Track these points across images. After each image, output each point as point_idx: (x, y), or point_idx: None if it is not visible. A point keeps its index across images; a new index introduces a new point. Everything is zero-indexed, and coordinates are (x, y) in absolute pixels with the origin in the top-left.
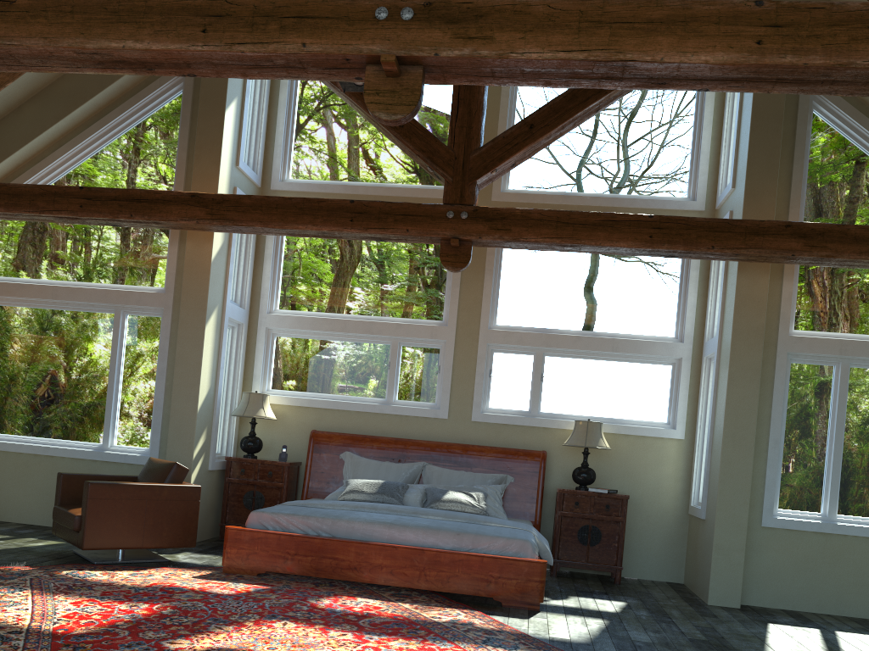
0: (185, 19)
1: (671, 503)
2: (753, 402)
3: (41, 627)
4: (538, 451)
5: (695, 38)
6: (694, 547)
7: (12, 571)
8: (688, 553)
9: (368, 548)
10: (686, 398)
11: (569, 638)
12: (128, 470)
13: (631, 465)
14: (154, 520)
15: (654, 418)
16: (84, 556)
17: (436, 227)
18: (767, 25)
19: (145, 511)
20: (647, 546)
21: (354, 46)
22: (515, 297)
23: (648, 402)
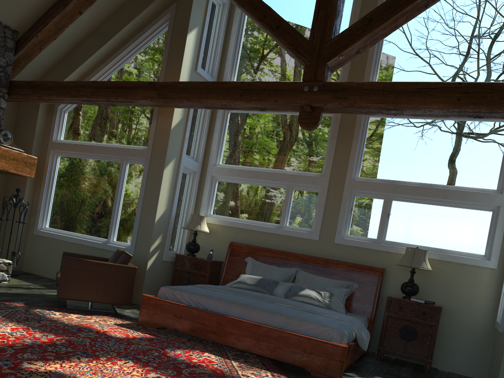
0: None
1: (481, 317)
2: None
3: None
4: (378, 268)
5: None
6: (494, 353)
7: (9, 305)
8: (491, 357)
9: (224, 319)
10: (500, 237)
11: None
12: None
13: (451, 285)
14: (104, 285)
15: (474, 251)
16: (66, 303)
17: (295, 98)
18: None
19: (98, 279)
20: (458, 347)
21: None
22: (374, 158)
23: (470, 238)
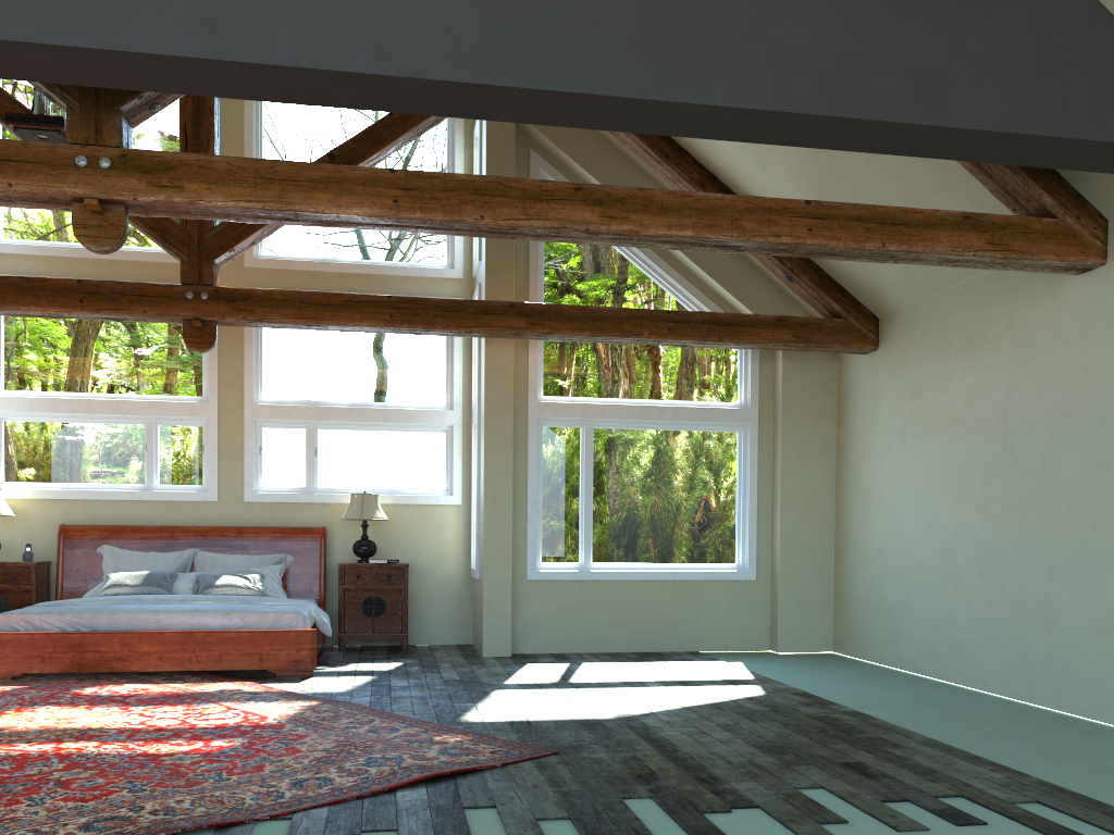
0: None
1: (455, 567)
2: (508, 465)
3: None
4: (318, 527)
5: (347, 195)
6: (476, 607)
7: None
8: (473, 614)
9: (134, 636)
10: (460, 465)
11: (331, 691)
12: None
13: (414, 534)
14: None
15: (433, 486)
16: None
17: (176, 308)
18: (400, 188)
19: None
20: (435, 612)
21: (58, 188)
22: (281, 369)
23: (426, 470)
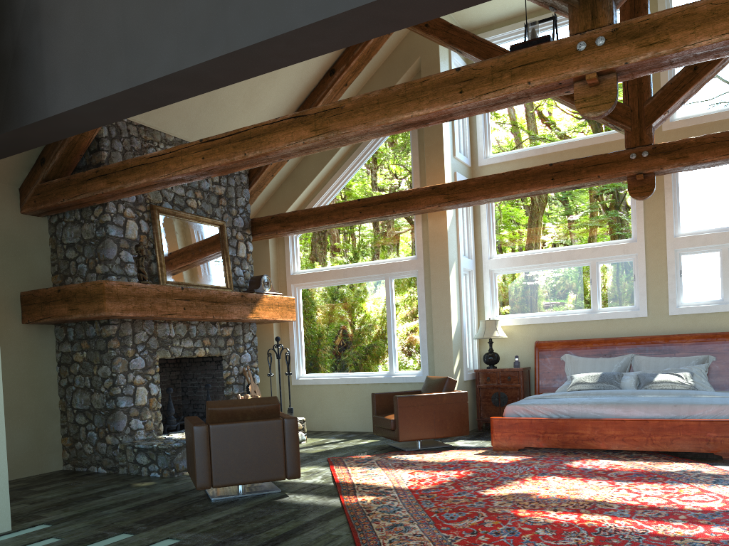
0: (447, 88)
1: None
2: None
3: (400, 486)
4: None
5: None
6: None
7: (361, 458)
8: None
9: (601, 423)
10: None
11: None
12: (409, 387)
13: None
14: (439, 418)
15: None
16: (397, 447)
17: (622, 169)
18: None
19: (433, 412)
20: None
21: (564, 74)
22: (695, 206)
23: None
